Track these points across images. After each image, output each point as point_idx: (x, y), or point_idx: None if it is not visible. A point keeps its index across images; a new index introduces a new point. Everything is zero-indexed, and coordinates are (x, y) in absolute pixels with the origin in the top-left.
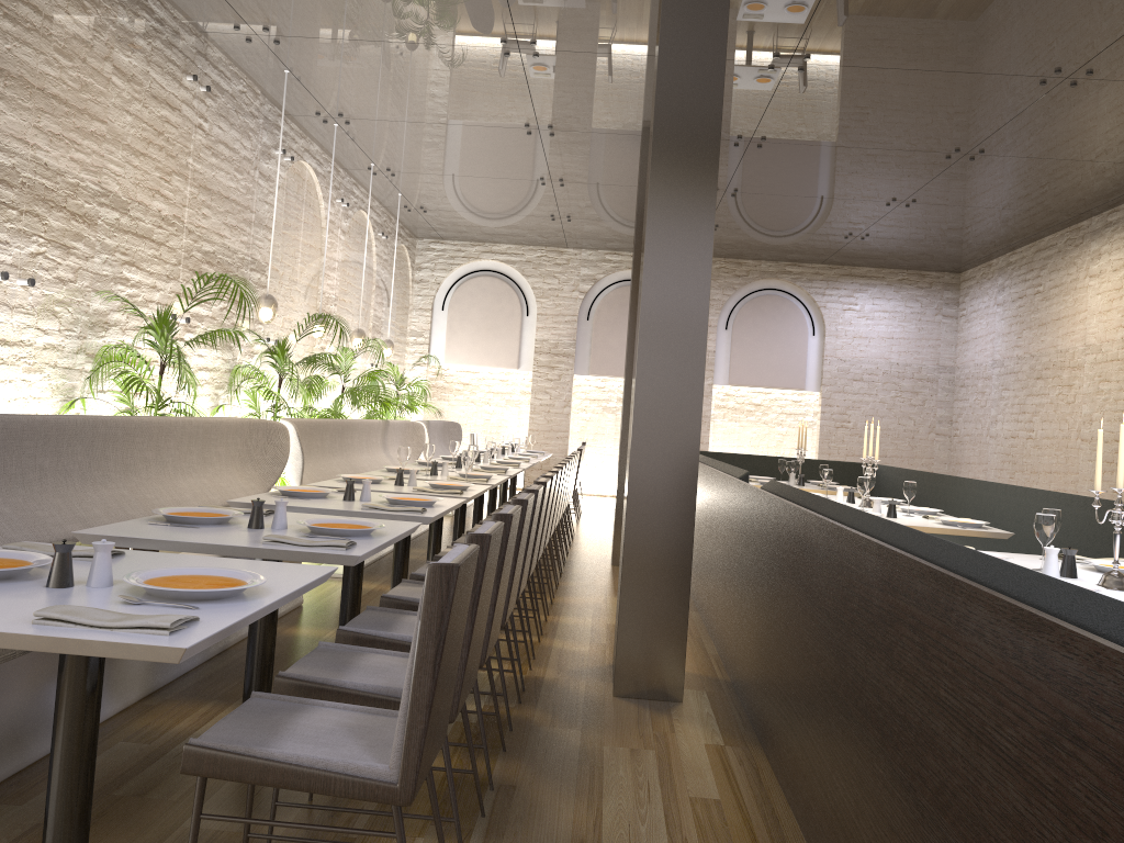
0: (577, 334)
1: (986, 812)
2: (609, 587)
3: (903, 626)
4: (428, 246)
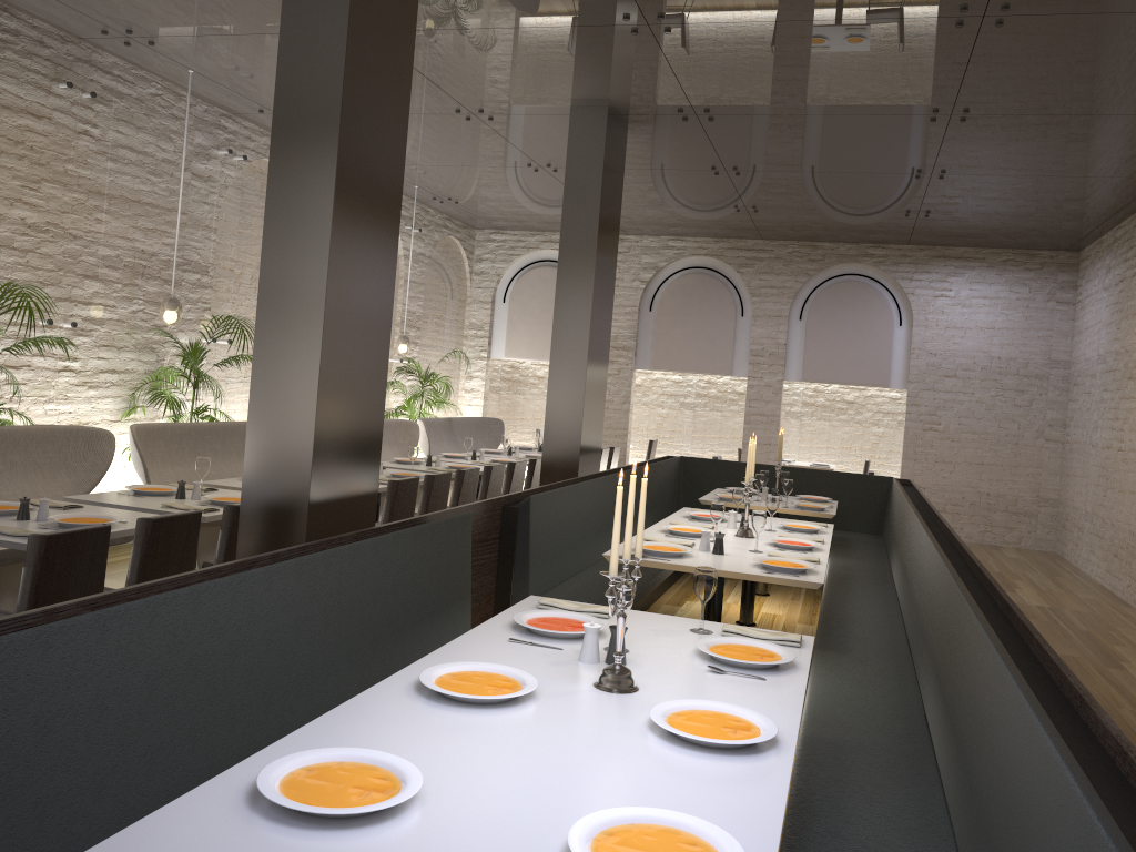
0: (639, 326)
1: None
2: None
3: None
4: (489, 237)
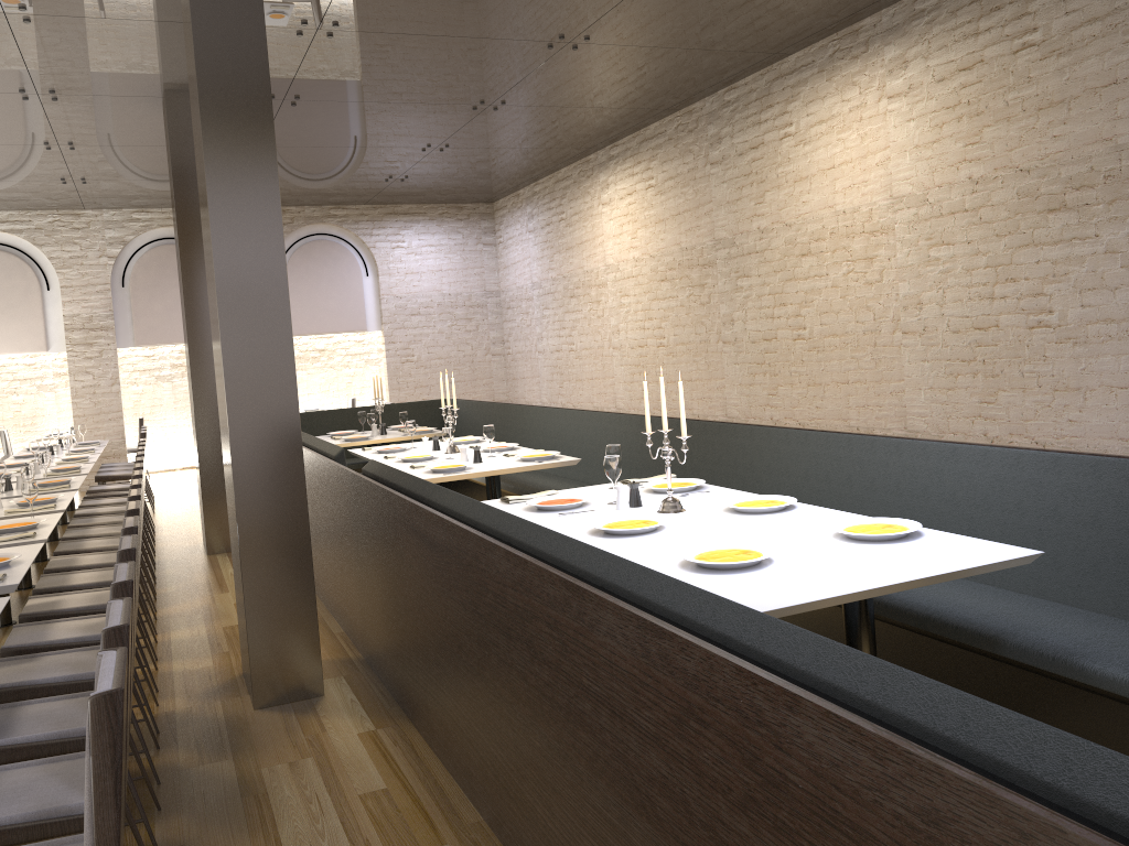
0: (114, 303)
1: (636, 775)
2: (213, 583)
3: (541, 622)
4: None
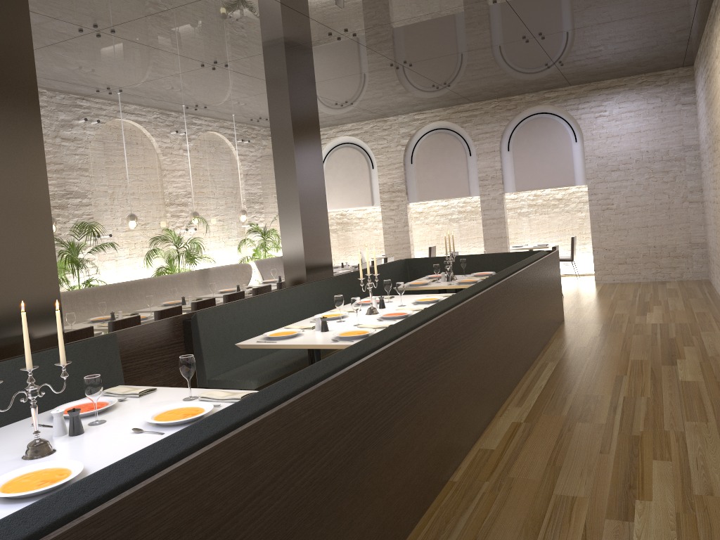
0: (406, 174)
1: None
2: None
3: None
4: None
